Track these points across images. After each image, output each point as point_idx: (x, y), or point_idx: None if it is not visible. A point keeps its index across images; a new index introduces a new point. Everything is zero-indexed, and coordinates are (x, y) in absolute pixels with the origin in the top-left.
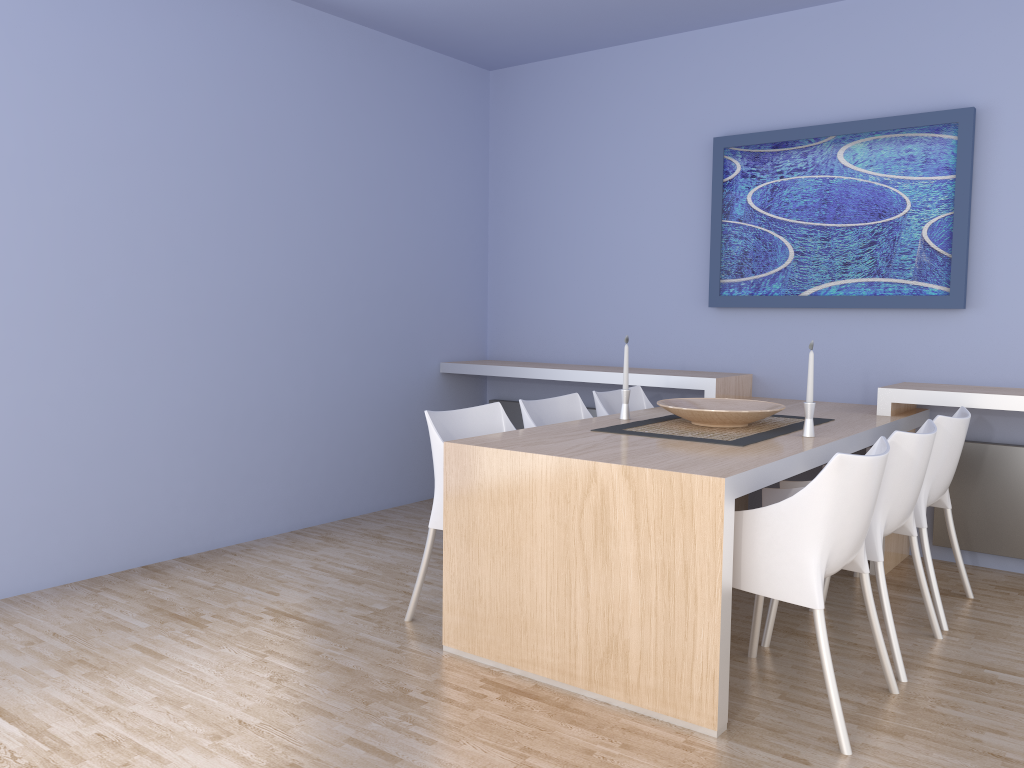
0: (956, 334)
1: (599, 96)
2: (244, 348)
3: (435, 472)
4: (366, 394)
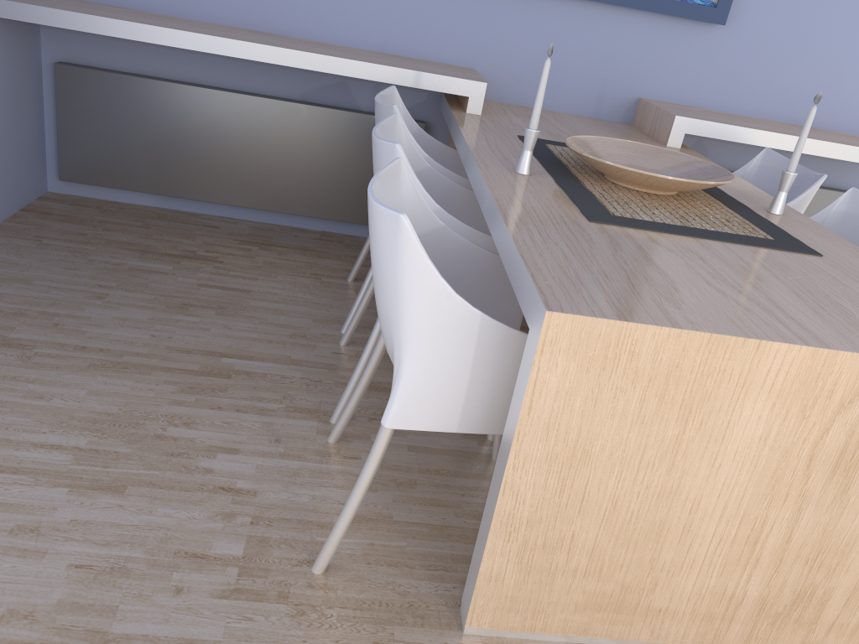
0: (701, 51)
1: None
2: None
3: (411, 333)
4: None
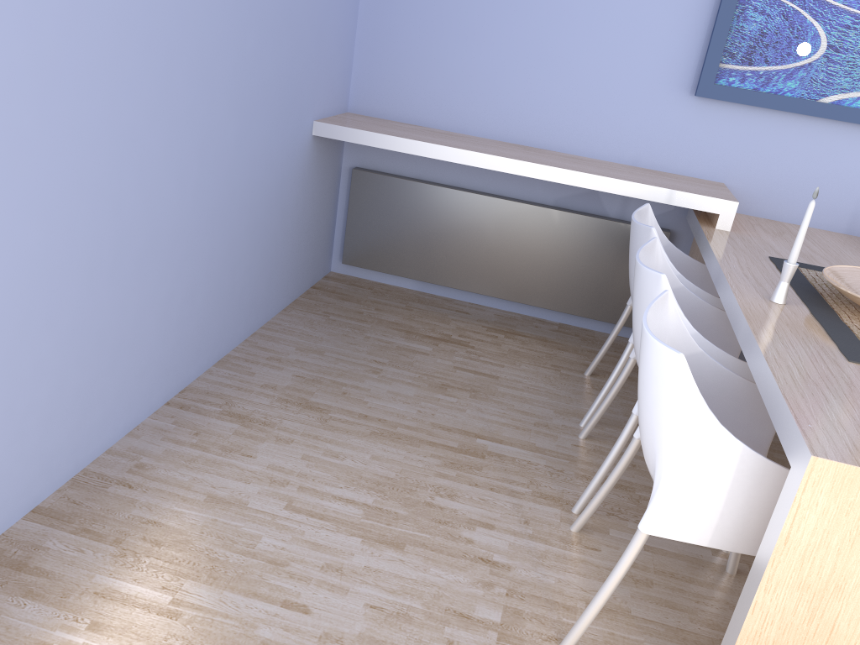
0: None
1: None
2: (114, 124)
3: (675, 453)
4: (248, 179)
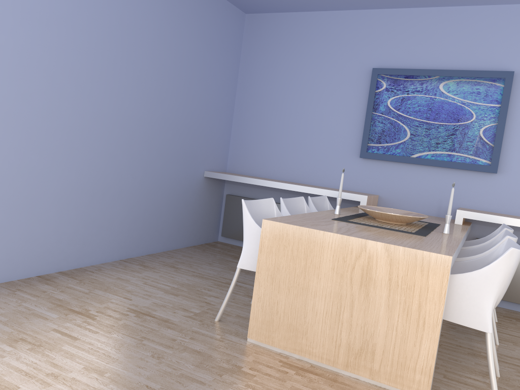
0: (490, 186)
1: (309, 37)
2: (108, 150)
3: (245, 235)
4: (167, 184)
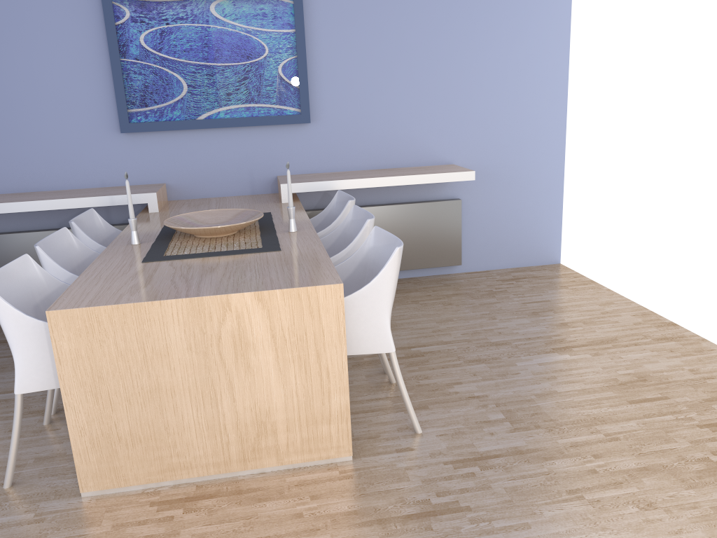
0: (305, 140)
1: None
2: None
3: (12, 340)
4: None
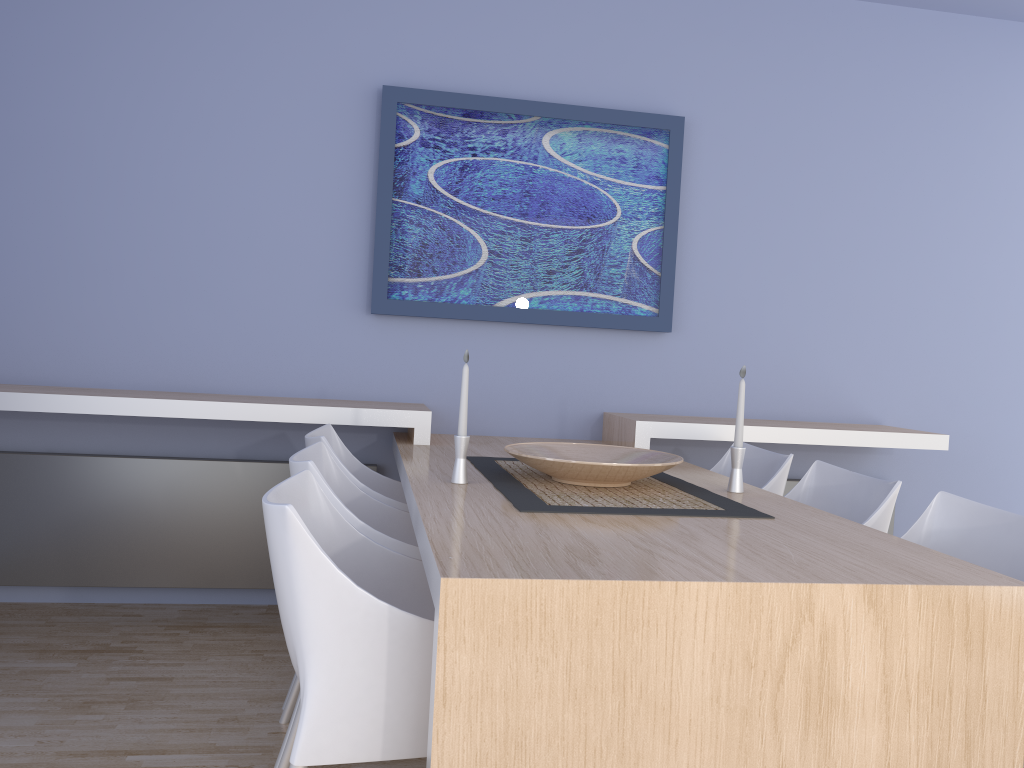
0: (656, 359)
1: None
2: None
3: (313, 639)
4: None
